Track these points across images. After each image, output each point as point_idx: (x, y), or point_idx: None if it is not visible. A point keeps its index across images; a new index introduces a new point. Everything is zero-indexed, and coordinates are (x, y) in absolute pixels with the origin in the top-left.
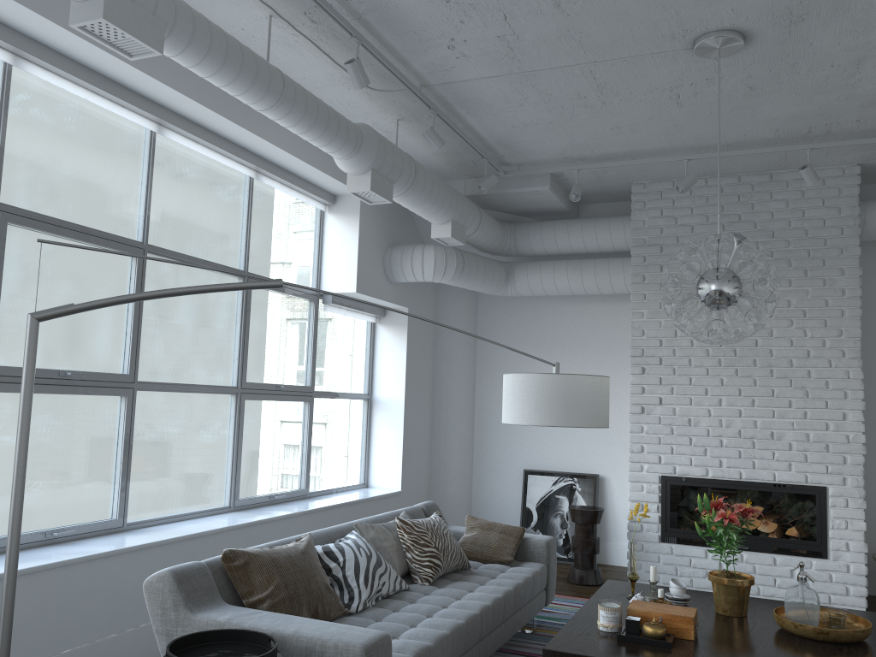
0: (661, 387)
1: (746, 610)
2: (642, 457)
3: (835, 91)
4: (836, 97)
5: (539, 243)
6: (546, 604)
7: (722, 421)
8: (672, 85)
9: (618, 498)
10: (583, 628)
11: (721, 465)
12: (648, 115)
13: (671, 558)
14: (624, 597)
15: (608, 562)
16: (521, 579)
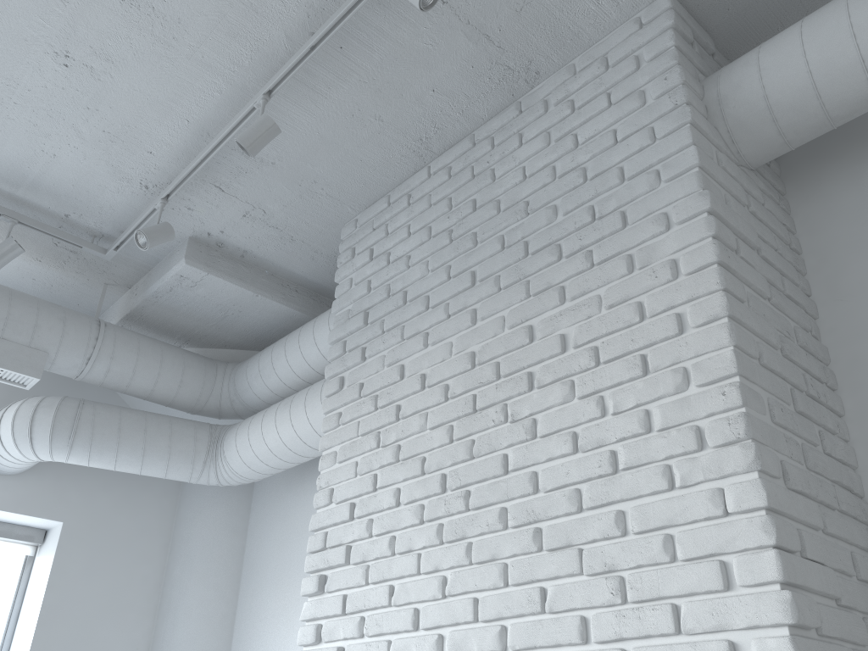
0: (345, 619)
1: None
2: None
3: None
4: None
5: (258, 378)
6: None
7: None
8: None
9: None
10: None
11: None
12: None
13: None
14: None
15: None
16: None
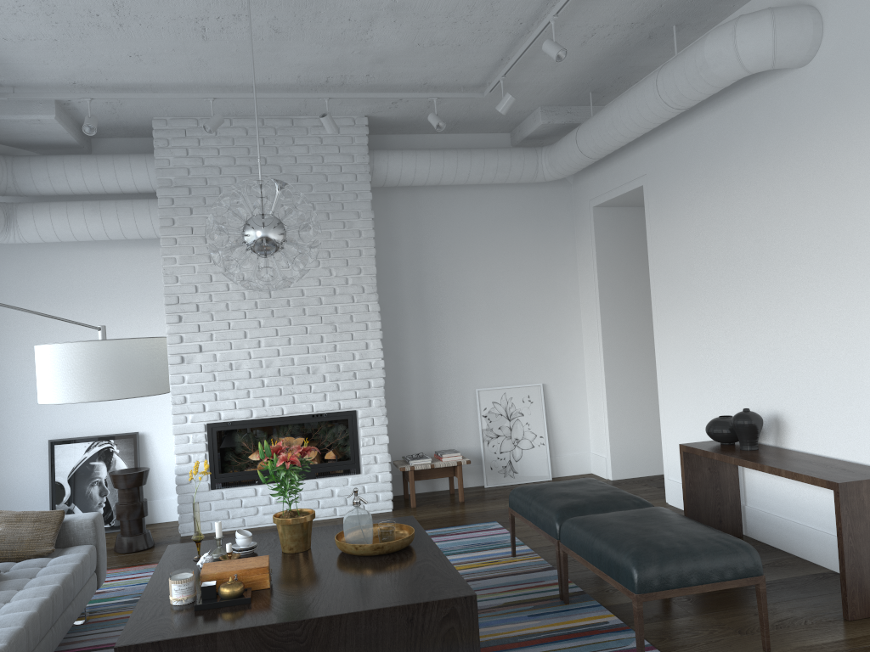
0: (200, 334)
1: (310, 543)
2: (185, 408)
3: (351, 44)
4: (351, 50)
5: (46, 181)
6: (98, 587)
7: (262, 362)
8: (198, 16)
9: (161, 453)
10: (154, 608)
11: (264, 405)
12: (171, 46)
13: (223, 503)
14: (190, 560)
15: (156, 520)
16: (69, 570)
